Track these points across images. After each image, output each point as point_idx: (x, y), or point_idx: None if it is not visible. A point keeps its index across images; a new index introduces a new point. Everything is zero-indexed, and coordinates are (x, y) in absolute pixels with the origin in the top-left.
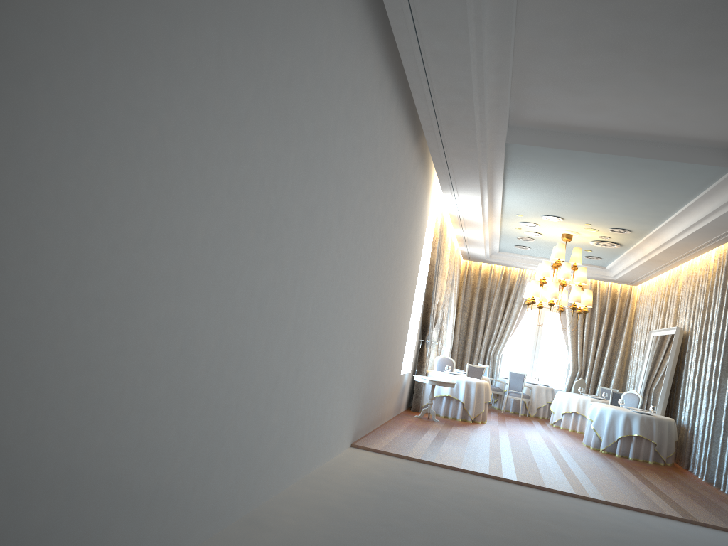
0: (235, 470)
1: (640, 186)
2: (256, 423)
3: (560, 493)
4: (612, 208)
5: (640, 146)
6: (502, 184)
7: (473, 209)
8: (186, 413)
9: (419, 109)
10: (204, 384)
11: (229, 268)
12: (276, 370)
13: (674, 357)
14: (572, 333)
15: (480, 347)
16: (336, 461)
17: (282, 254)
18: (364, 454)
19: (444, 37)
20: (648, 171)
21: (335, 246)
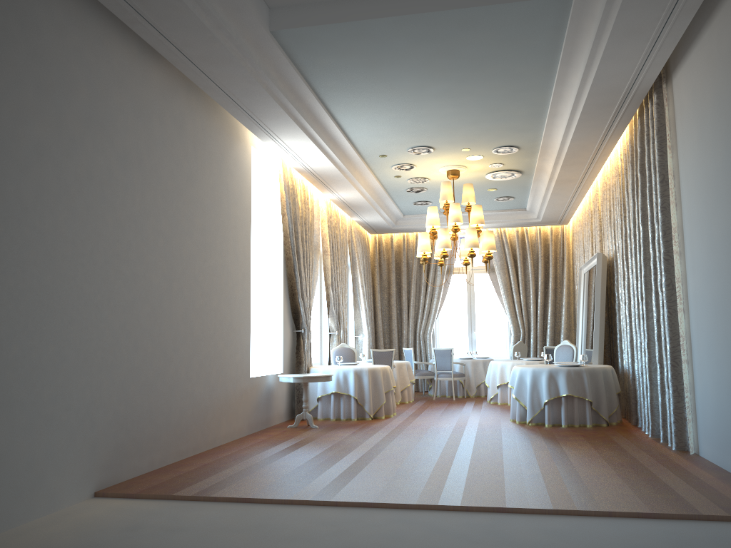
0: None
1: (482, 66)
2: None
3: (393, 506)
4: (475, 115)
5: None
6: (326, 109)
7: (314, 154)
8: None
9: None
10: None
11: None
12: None
13: (601, 291)
14: (506, 293)
15: (407, 329)
16: (10, 533)
17: None
18: (98, 507)
19: None
20: (473, 35)
21: None
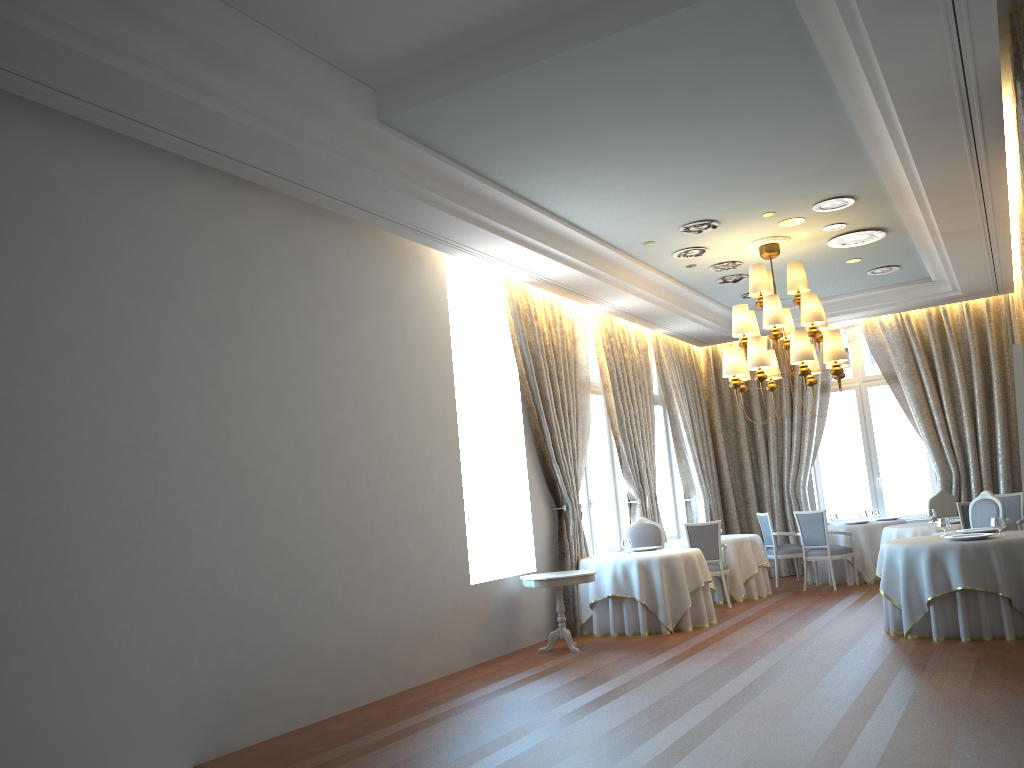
0: None
1: (709, 100)
2: None
3: None
4: (748, 167)
5: (594, 18)
6: (524, 199)
7: (536, 261)
8: None
9: (88, 117)
10: None
11: None
12: None
13: None
14: (921, 413)
15: (768, 482)
16: None
17: None
18: None
19: None
20: (663, 62)
21: None
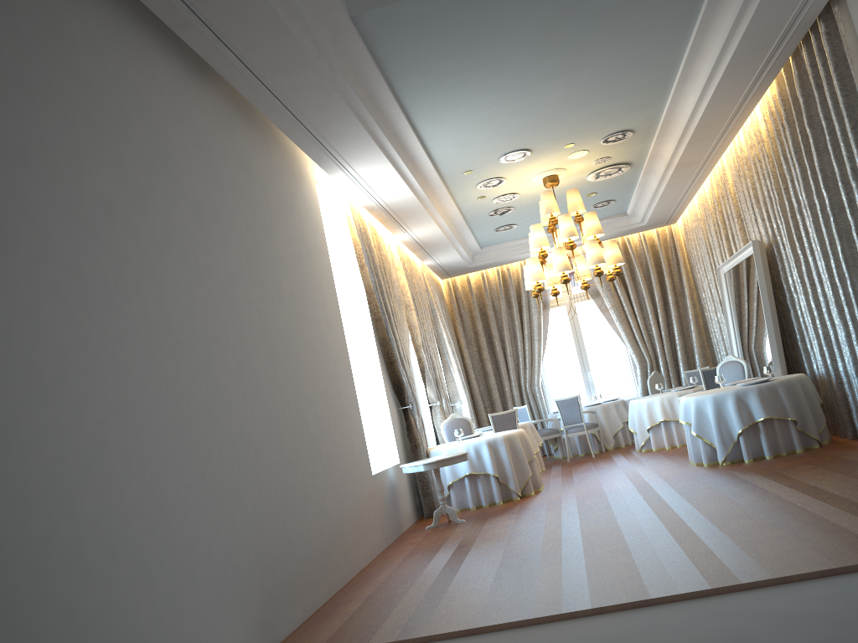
0: None
1: (609, 23)
2: None
3: (682, 598)
4: (588, 96)
5: None
6: (407, 119)
7: (391, 183)
8: None
9: None
10: None
11: None
12: None
13: (766, 286)
14: (620, 318)
15: (509, 385)
16: None
17: None
18: None
19: None
20: None
21: None
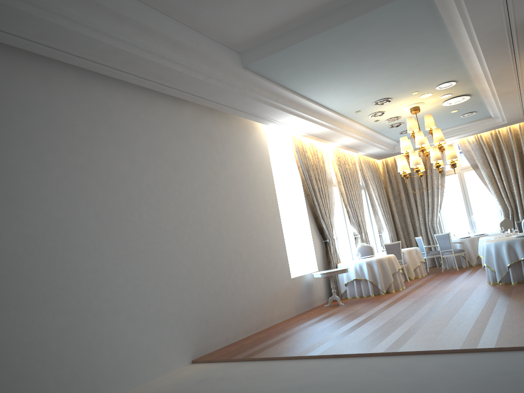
0: None
1: (391, 44)
2: None
3: (355, 355)
4: (407, 72)
5: (341, 13)
6: (302, 96)
7: (307, 124)
8: None
9: (123, 78)
10: None
11: None
12: None
13: None
14: (491, 182)
15: (418, 222)
16: (143, 386)
17: None
18: (191, 369)
19: (14, 21)
20: (372, 29)
21: (14, 222)
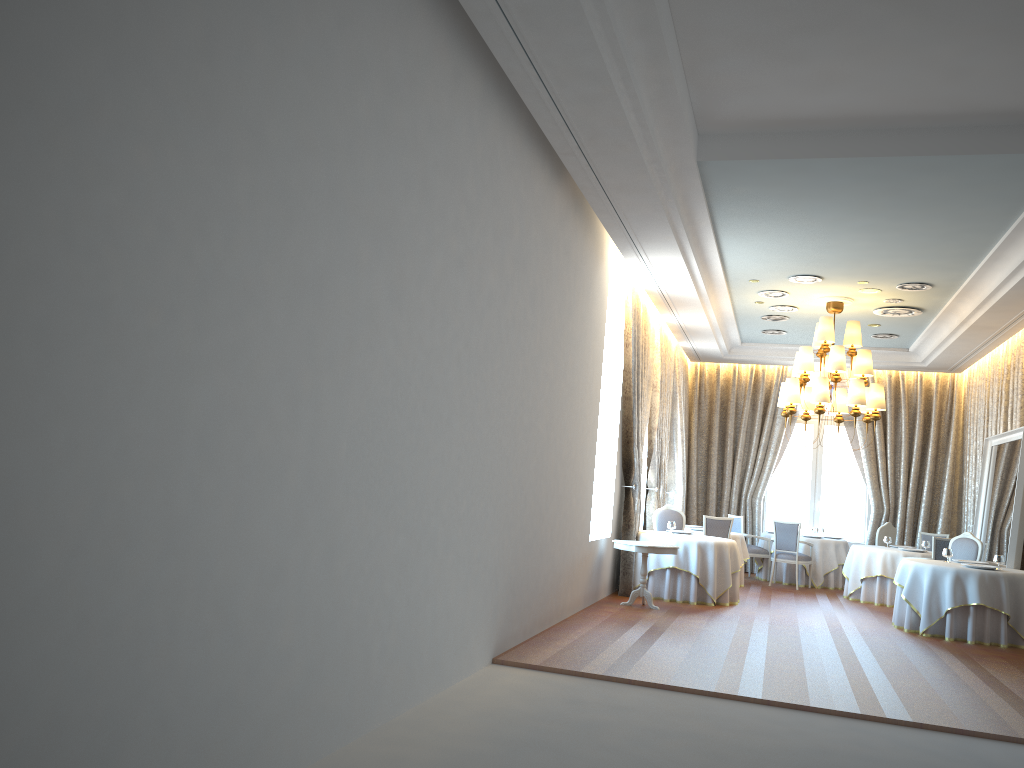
0: (191, 734)
1: (928, 206)
2: (234, 647)
3: (835, 713)
4: (893, 250)
5: (913, 138)
6: (714, 232)
7: (678, 278)
8: (17, 648)
9: (538, 117)
10: (63, 591)
11: (98, 378)
12: (272, 552)
13: None
14: (869, 455)
15: (729, 489)
16: (455, 691)
17: (250, 354)
18: (509, 674)
19: None
20: (933, 178)
21: (390, 340)
